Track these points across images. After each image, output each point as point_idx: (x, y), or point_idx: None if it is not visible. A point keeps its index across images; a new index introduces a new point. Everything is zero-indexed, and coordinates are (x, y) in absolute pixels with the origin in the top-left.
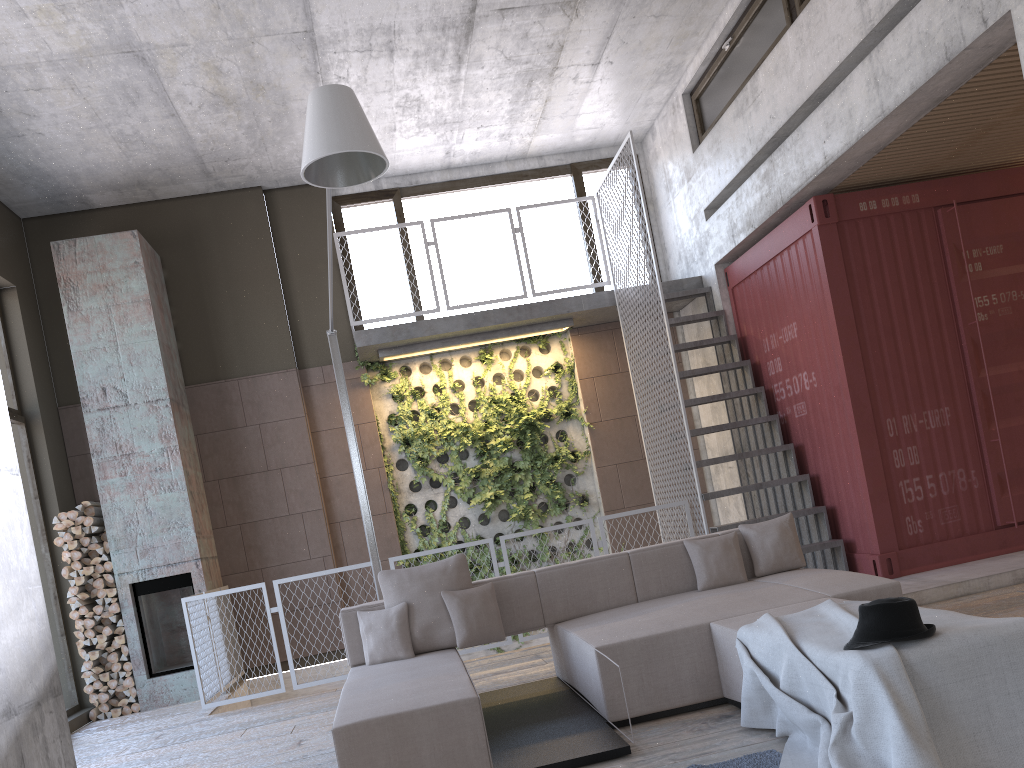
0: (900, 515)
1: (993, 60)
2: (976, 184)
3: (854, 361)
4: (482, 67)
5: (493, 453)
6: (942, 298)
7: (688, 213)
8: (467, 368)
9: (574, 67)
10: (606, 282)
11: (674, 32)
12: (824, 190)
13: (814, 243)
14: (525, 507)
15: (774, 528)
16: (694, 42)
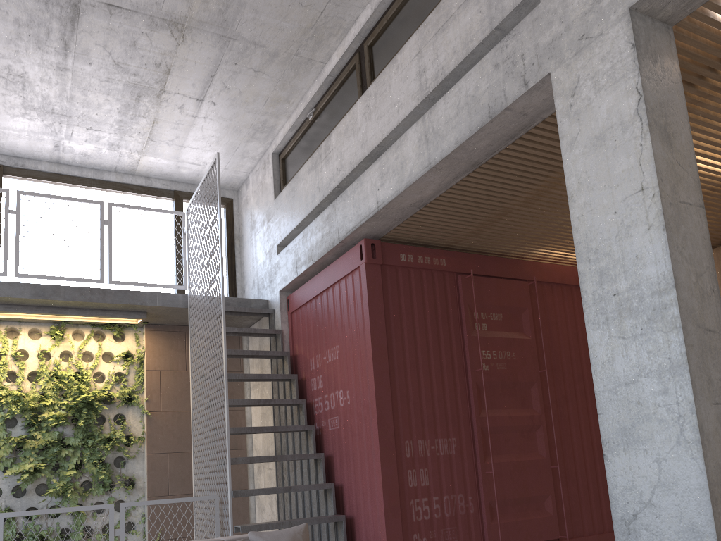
0: (409, 532)
1: (523, 134)
2: (487, 263)
3: (383, 384)
4: (90, 63)
5: (44, 426)
6: (457, 346)
7: (265, 248)
8: (35, 340)
9: (180, 96)
10: (183, 286)
11: (270, 93)
12: (374, 237)
13: (361, 278)
14: (66, 483)
15: (286, 539)
16: (286, 109)
